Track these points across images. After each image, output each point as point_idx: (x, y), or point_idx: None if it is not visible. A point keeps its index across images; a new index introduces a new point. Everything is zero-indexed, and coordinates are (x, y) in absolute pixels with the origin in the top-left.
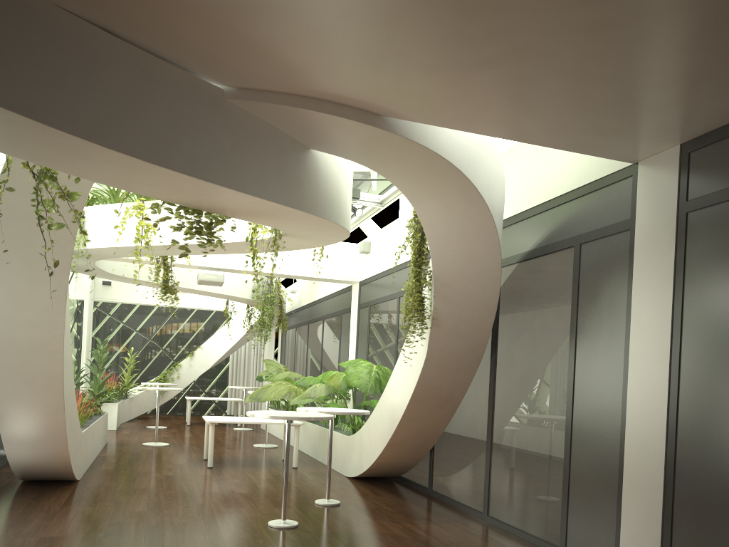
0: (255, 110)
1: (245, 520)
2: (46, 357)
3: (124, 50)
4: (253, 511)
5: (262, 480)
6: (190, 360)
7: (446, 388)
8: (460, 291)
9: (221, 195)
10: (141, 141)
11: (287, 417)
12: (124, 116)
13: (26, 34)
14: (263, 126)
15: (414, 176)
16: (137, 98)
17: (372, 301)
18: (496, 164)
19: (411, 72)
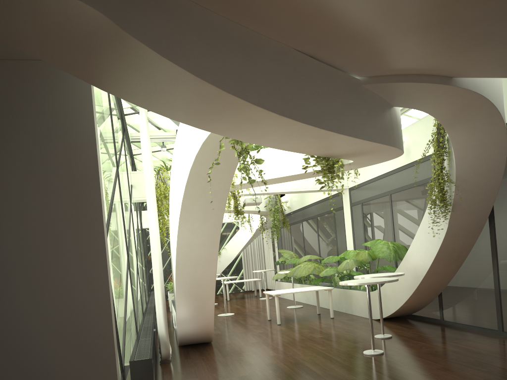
0: (375, 89)
1: (345, 353)
2: (207, 265)
3: (321, 67)
4: (343, 347)
5: (322, 328)
6: (219, 258)
7: (457, 250)
8: (474, 183)
9: (357, 146)
10: (333, 121)
11: (374, 282)
12: (325, 107)
13: (285, 69)
14: (376, 97)
15: (455, 113)
16: (328, 95)
17: (364, 200)
18: (503, 94)
19: (496, 47)
